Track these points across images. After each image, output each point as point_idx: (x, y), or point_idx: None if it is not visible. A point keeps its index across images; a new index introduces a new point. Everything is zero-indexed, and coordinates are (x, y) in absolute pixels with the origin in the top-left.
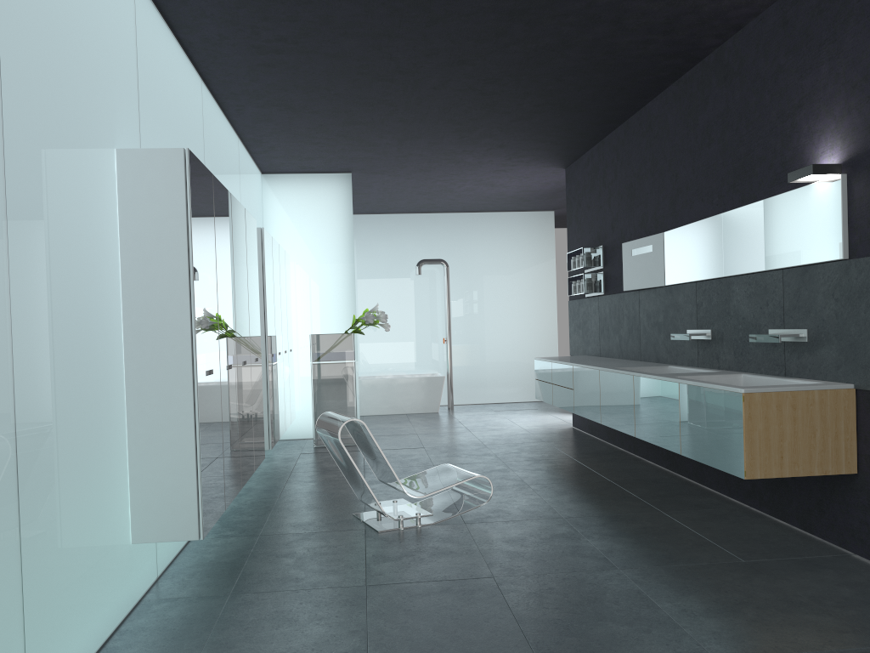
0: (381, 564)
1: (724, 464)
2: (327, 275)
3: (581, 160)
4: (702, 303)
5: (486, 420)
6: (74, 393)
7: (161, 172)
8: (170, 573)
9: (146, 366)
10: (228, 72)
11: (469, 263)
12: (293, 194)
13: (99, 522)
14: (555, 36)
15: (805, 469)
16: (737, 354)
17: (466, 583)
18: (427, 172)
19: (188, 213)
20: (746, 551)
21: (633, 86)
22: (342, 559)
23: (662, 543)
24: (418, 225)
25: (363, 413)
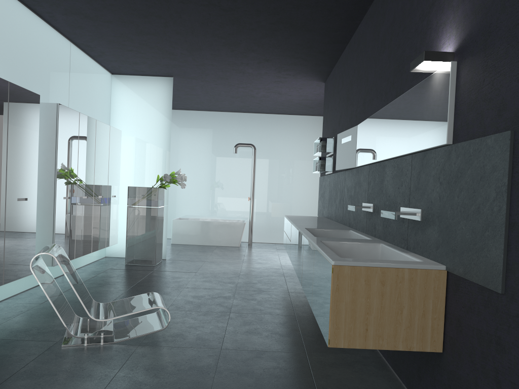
0: (18, 381)
1: (322, 327)
2: (151, 147)
3: (330, 75)
4: (371, 182)
5: (263, 255)
6: None
7: None
8: None
9: None
10: None
11: (273, 148)
12: (132, 89)
13: None
14: None
15: (389, 343)
16: (384, 226)
17: None
18: (226, 79)
19: None
20: None
21: (339, 7)
22: None
23: None
24: (240, 120)
25: (188, 243)
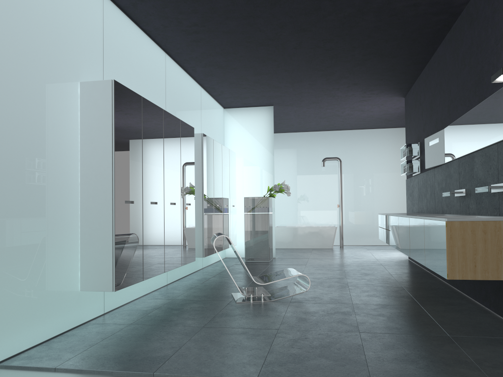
0: (222, 317)
1: (439, 270)
2: (258, 164)
3: (410, 90)
4: (461, 172)
5: (357, 253)
6: (32, 203)
7: (100, 92)
8: (112, 312)
9: (90, 195)
10: (177, 47)
11: (356, 160)
12: (240, 119)
13: (50, 274)
14: (352, 7)
15: (493, 275)
16: (477, 203)
17: (259, 331)
18: (318, 103)
19: (112, 114)
20: (456, 330)
21: (421, 37)
22: (203, 314)
23: (402, 321)
24: (325, 138)
25: (287, 247)
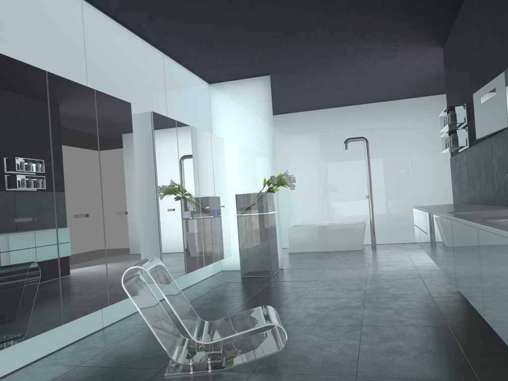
0: None
1: None
2: (255, 151)
3: (450, 34)
4: None
5: (391, 257)
6: None
7: None
8: None
9: None
10: None
11: (387, 138)
12: (230, 95)
13: None
14: None
15: None
16: None
17: None
18: (327, 67)
19: None
20: None
21: None
22: None
23: None
24: (347, 115)
25: (306, 250)
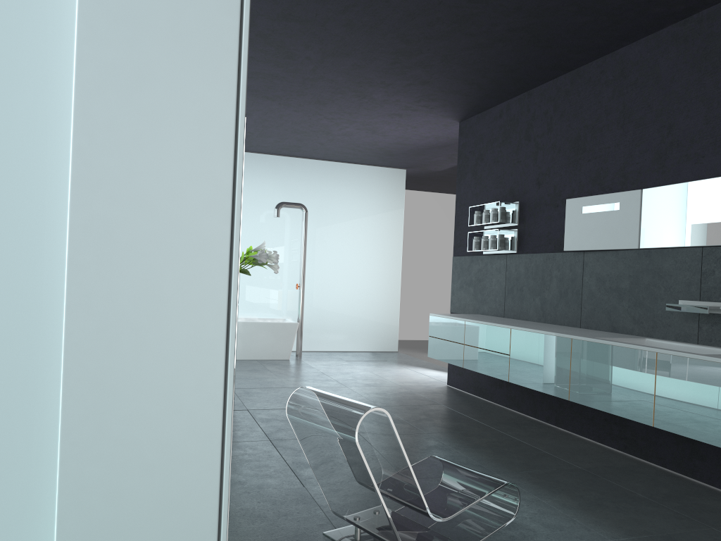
0: None
1: None
2: None
3: (488, 113)
4: (713, 272)
5: (349, 372)
6: None
7: None
8: None
9: (119, 323)
10: None
11: (323, 211)
12: None
13: None
14: None
15: None
16: None
17: None
18: (322, 105)
19: None
20: None
21: (632, 20)
22: None
23: None
24: (276, 167)
25: None
